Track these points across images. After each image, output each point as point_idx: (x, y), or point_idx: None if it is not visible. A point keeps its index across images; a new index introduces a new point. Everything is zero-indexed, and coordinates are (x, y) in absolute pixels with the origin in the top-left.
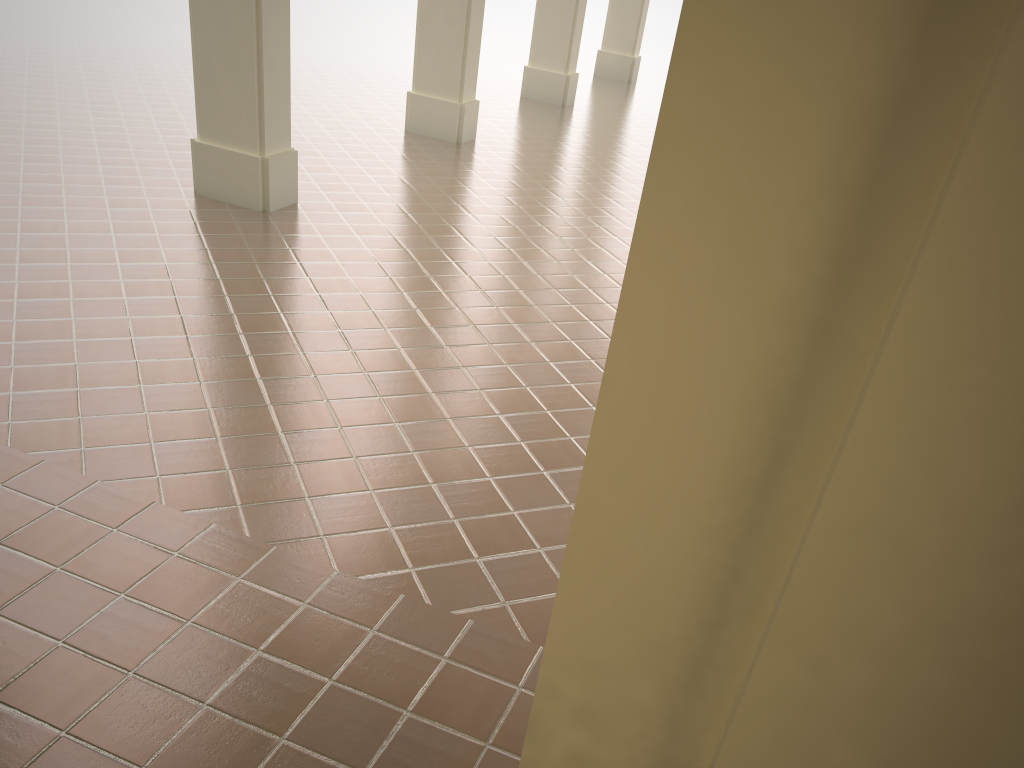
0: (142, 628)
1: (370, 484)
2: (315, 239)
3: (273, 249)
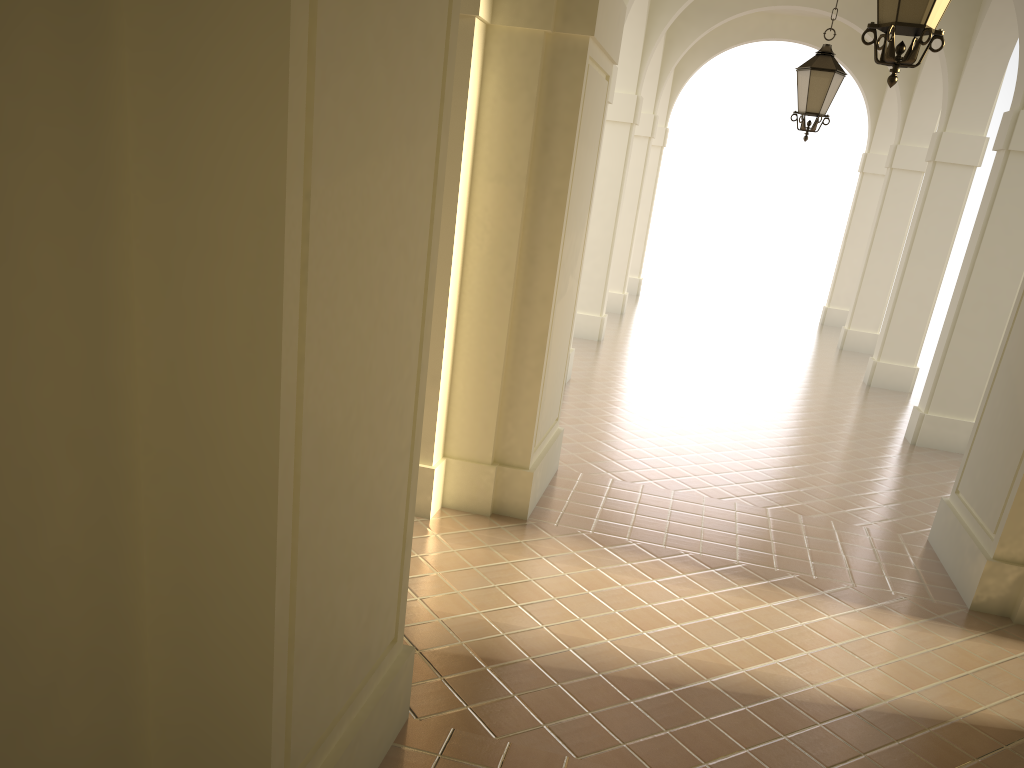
0: (757, 530)
1: (773, 489)
2: (607, 396)
3: (596, 401)
